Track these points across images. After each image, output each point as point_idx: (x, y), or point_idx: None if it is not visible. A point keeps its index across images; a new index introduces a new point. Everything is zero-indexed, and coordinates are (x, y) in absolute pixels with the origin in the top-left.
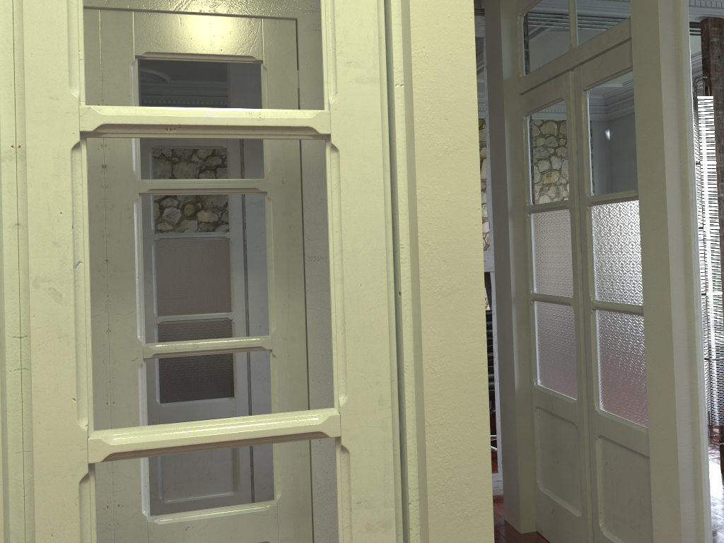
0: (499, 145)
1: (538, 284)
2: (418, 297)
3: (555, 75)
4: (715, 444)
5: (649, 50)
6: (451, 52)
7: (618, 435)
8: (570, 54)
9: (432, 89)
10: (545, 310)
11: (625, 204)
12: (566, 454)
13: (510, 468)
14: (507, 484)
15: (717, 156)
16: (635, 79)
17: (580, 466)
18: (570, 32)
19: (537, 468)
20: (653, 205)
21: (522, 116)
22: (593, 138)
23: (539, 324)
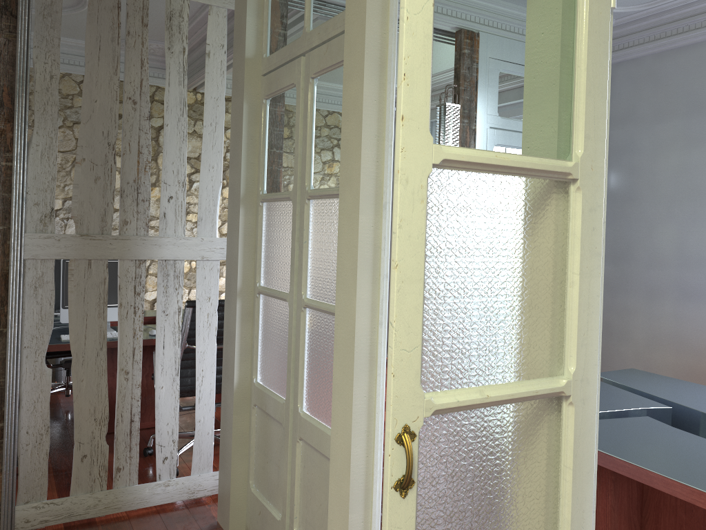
0: (238, 127)
1: (264, 277)
2: None
3: (290, 59)
4: None
5: (357, 41)
6: None
7: (314, 439)
8: (304, 38)
9: None
10: (268, 304)
11: (336, 201)
12: (275, 455)
13: (225, 468)
14: (221, 485)
15: None
16: (345, 70)
17: (283, 468)
18: (305, 15)
19: (251, 468)
20: (350, 204)
21: (263, 99)
22: (316, 129)
23: (262, 319)
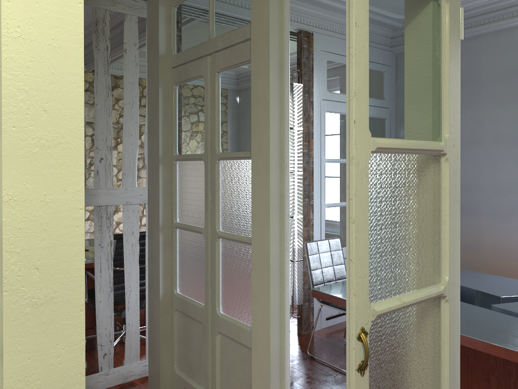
0: (154, 105)
1: (180, 216)
2: (2, 311)
3: (198, 57)
4: (294, 317)
5: (262, 50)
6: (54, 37)
7: (231, 332)
8: (209, 43)
9: (28, 75)
10: (184, 235)
11: (242, 161)
12: (196, 345)
13: (154, 358)
14: (151, 370)
15: (303, 124)
16: (252, 70)
17: (205, 354)
18: (210, 26)
19: (175, 356)
20: (261, 166)
21: (173, 85)
22: (223, 109)
23: (179, 246)
